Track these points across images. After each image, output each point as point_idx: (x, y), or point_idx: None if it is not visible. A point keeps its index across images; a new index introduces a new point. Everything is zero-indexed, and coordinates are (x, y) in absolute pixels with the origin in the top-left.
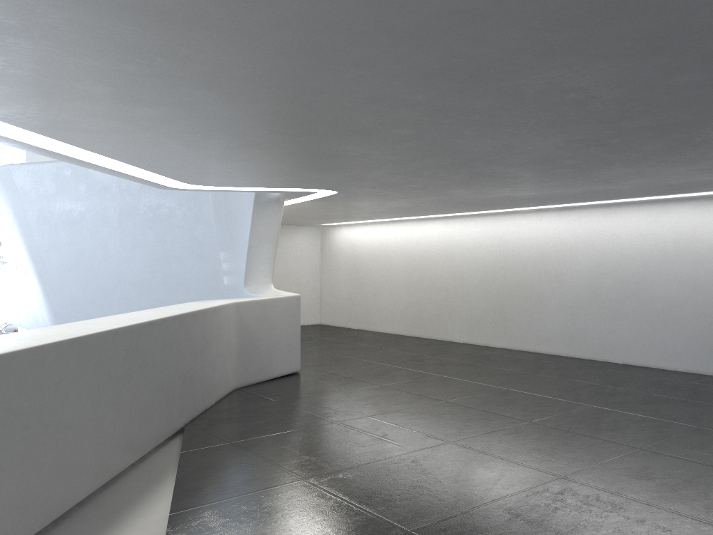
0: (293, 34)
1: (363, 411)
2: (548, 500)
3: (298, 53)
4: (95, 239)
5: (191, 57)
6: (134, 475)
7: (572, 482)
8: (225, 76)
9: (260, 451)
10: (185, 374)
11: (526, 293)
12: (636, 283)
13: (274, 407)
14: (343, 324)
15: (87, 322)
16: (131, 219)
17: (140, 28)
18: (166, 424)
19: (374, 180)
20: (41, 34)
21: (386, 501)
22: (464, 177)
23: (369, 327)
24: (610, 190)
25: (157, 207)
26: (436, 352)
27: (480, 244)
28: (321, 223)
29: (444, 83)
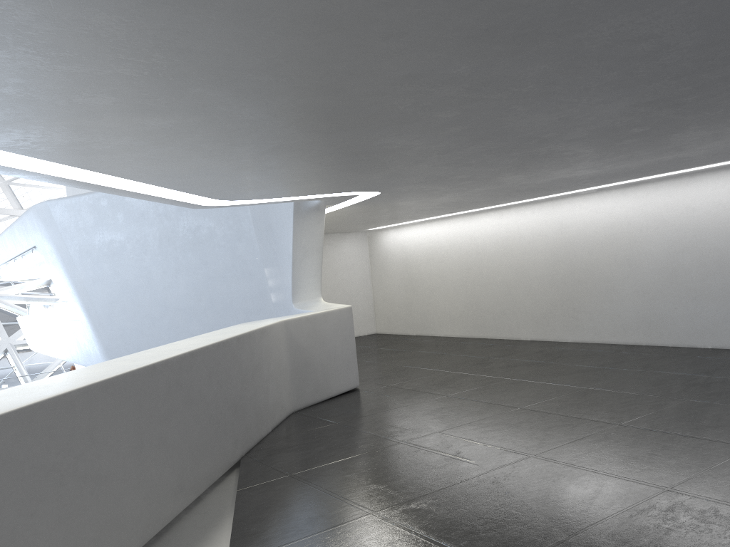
0: (306, 2)
1: (431, 426)
2: (657, 520)
3: (315, 28)
4: (137, 268)
5: (193, 48)
6: (189, 520)
7: (681, 495)
8: (236, 69)
9: (322, 483)
10: (236, 403)
11: (595, 281)
12: (718, 259)
13: (335, 430)
14: (400, 332)
15: (124, 359)
16: (172, 244)
17: (126, 17)
18: (220, 460)
19: (418, 174)
20: (15, 38)
21: (468, 534)
22: (517, 161)
23: (428, 332)
24: (682, 158)
25: (196, 229)
26: (502, 353)
27: (538, 233)
28: (367, 228)
29: (491, 47)
